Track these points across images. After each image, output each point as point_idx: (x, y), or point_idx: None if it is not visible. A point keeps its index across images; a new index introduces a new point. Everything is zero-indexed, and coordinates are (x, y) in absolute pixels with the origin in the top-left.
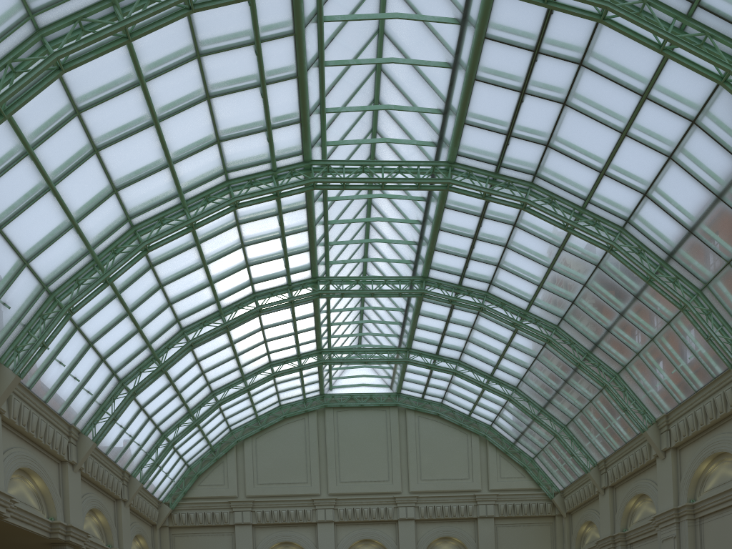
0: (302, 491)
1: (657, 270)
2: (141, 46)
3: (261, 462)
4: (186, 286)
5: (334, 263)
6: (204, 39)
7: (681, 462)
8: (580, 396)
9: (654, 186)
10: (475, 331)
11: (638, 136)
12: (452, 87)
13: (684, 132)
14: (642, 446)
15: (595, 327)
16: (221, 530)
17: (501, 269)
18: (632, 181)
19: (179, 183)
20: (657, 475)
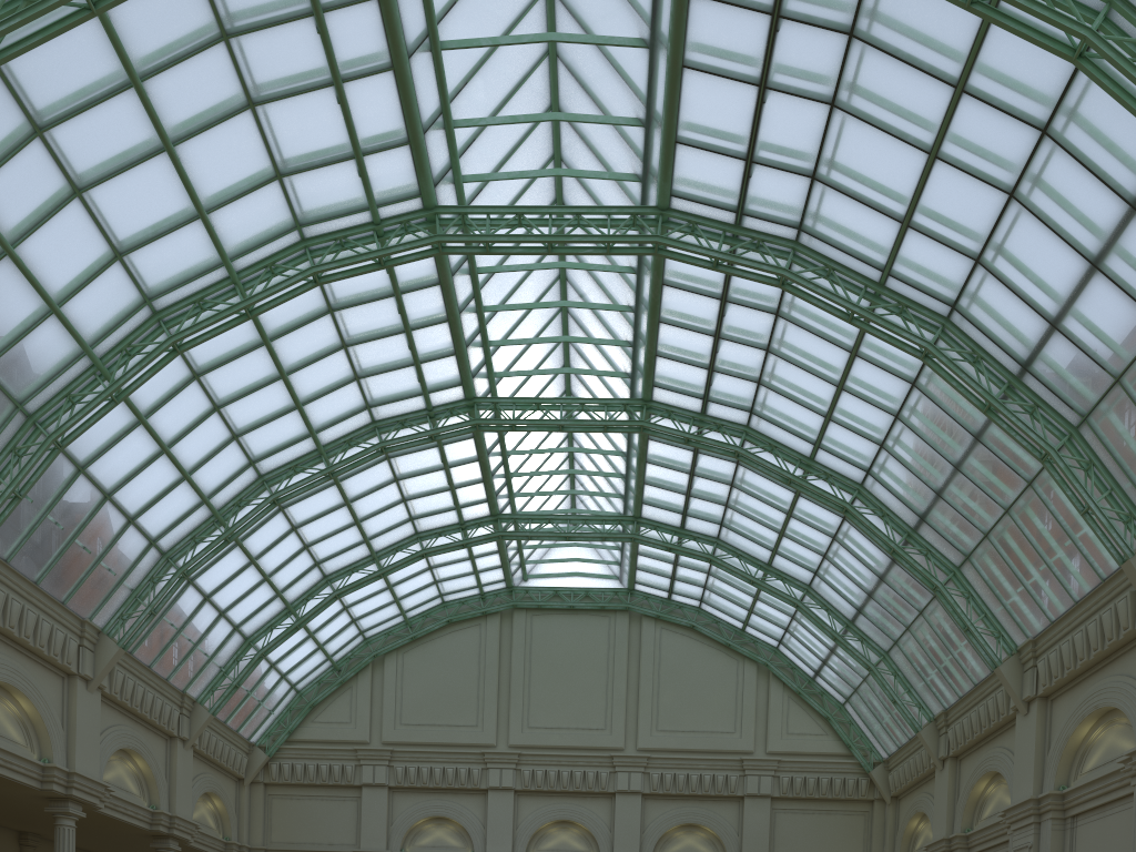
0: (467, 739)
1: (1004, 392)
2: (127, 22)
3: (408, 691)
4: (259, 409)
5: (503, 375)
6: (229, 9)
7: (1052, 721)
8: (904, 604)
9: (990, 247)
10: (736, 491)
11: (956, 159)
12: (653, 80)
13: (1030, 150)
14: (997, 692)
15: (917, 489)
16: (342, 793)
17: (765, 389)
18: (955, 238)
19: (220, 244)
20: (1015, 741)
